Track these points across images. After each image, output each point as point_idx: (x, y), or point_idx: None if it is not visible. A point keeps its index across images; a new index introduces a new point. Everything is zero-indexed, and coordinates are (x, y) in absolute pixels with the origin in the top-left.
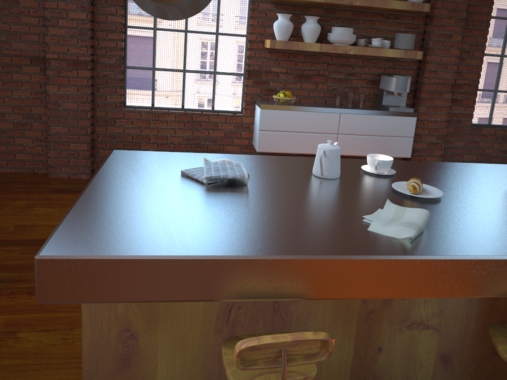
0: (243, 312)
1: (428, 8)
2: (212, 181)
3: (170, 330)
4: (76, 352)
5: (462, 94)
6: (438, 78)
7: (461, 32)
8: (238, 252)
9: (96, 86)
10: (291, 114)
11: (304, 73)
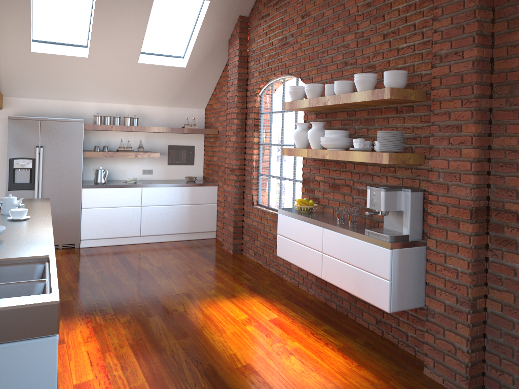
0: None
1: (389, 94)
2: None
3: None
4: None
5: None
6: (451, 196)
7: (475, 119)
8: None
9: (245, 187)
10: (293, 221)
11: (335, 182)
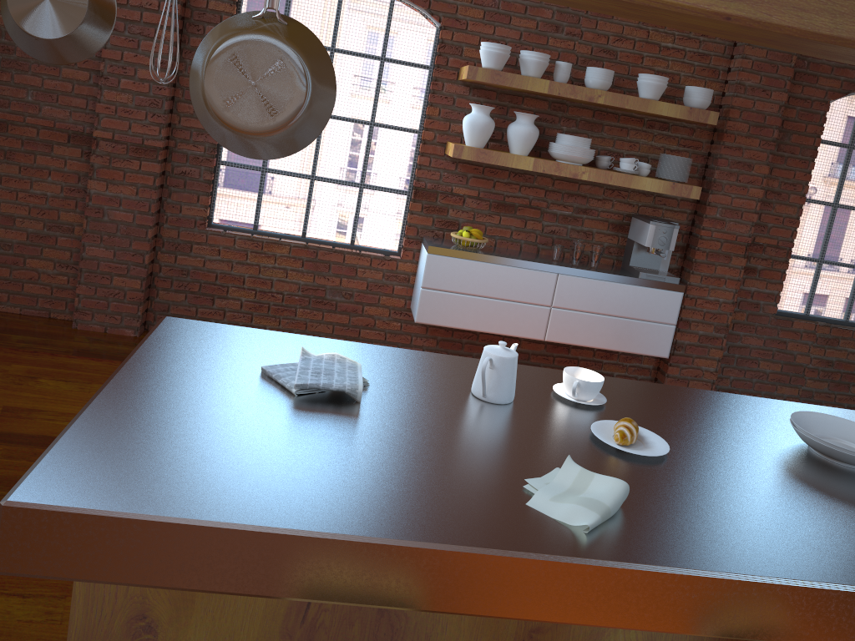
0: (329, 608)
1: (715, 119)
2: (306, 391)
3: (209, 624)
4: (65, 637)
5: (763, 261)
6: (726, 232)
7: (768, 162)
8: (311, 525)
9: (167, 188)
10: (477, 267)
11: (506, 201)
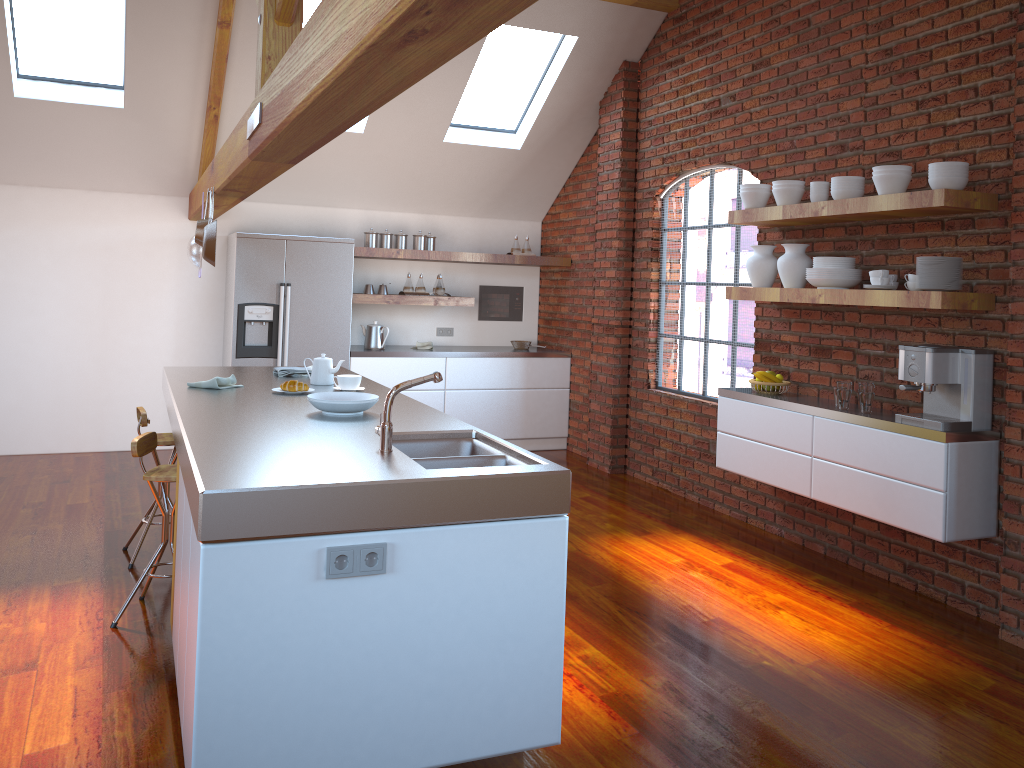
0: None
1: (941, 198)
2: (277, 373)
3: None
4: None
5: None
6: None
7: None
8: (170, 375)
9: (632, 357)
10: (751, 409)
11: (822, 344)
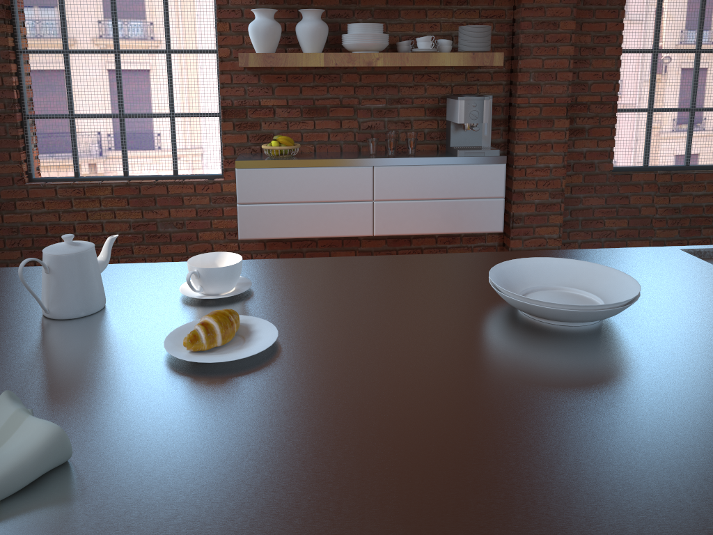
0: None
1: None
2: None
3: None
4: None
5: (590, 119)
6: (543, 96)
7: (573, 17)
8: None
9: None
10: (289, 174)
11: (317, 104)
